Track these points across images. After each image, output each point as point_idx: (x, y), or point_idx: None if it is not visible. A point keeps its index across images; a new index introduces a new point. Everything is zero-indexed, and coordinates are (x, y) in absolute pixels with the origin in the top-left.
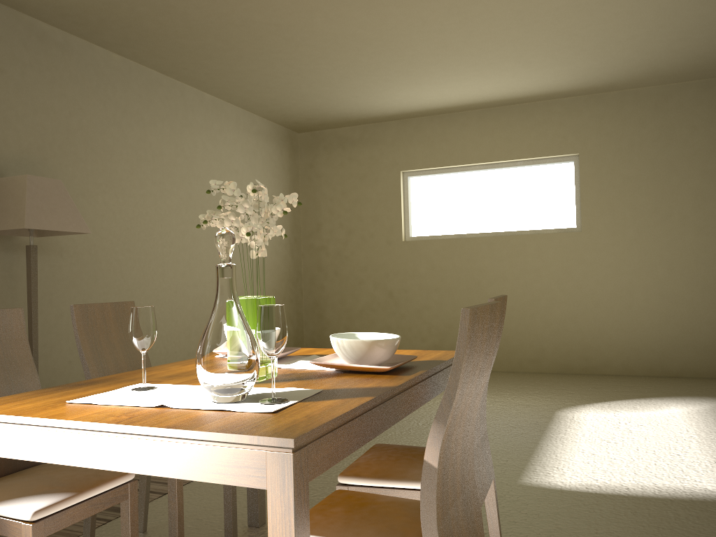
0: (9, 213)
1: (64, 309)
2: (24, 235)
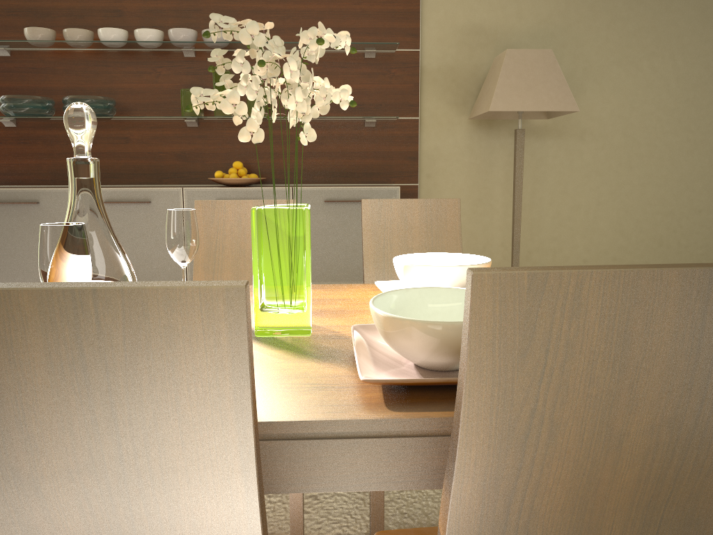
0: (487, 95)
1: (582, 201)
2: (530, 118)
